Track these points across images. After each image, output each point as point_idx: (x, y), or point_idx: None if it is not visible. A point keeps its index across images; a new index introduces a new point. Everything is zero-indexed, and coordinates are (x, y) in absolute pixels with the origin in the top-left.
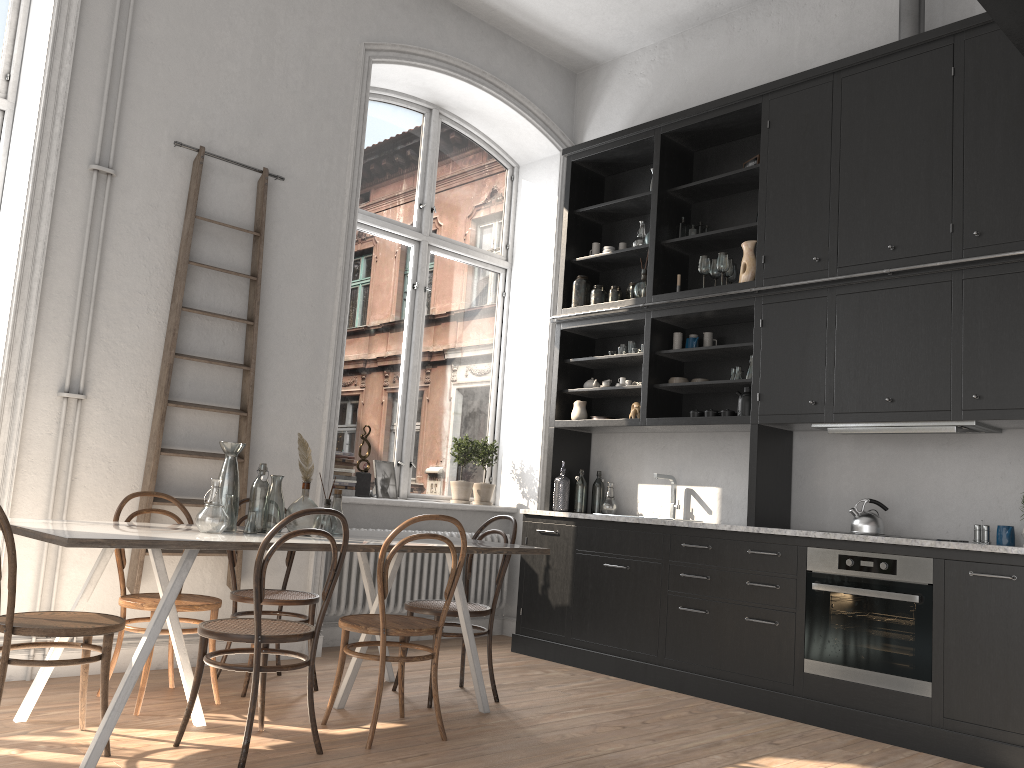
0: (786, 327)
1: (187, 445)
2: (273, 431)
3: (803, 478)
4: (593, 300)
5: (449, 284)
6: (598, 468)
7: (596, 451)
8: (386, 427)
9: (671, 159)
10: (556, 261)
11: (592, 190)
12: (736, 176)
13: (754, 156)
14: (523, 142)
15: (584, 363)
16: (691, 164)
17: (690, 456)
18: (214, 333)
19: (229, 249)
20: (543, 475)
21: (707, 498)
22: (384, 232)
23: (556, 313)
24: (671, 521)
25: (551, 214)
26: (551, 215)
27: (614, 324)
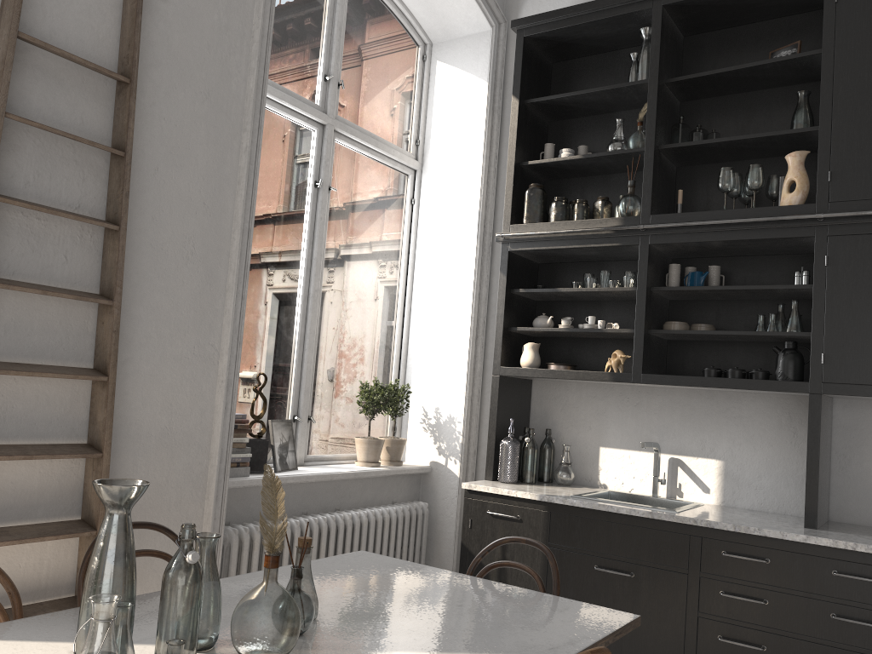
0: (867, 268)
1: (1, 435)
2: (145, 399)
3: (848, 458)
4: (555, 216)
5: (355, 184)
6: (541, 423)
7: (538, 402)
8: (280, 371)
9: (668, 41)
10: (485, 164)
11: (541, 77)
12: (772, 66)
13: (775, 45)
14: (446, 11)
15: (535, 295)
16: (681, 52)
17: (677, 418)
18: (50, 241)
19: (76, 101)
20: (467, 428)
21: (702, 472)
22: (282, 107)
23: (483, 228)
24: (706, 521)
25: (479, 105)
26: (479, 106)
27: (588, 248)
